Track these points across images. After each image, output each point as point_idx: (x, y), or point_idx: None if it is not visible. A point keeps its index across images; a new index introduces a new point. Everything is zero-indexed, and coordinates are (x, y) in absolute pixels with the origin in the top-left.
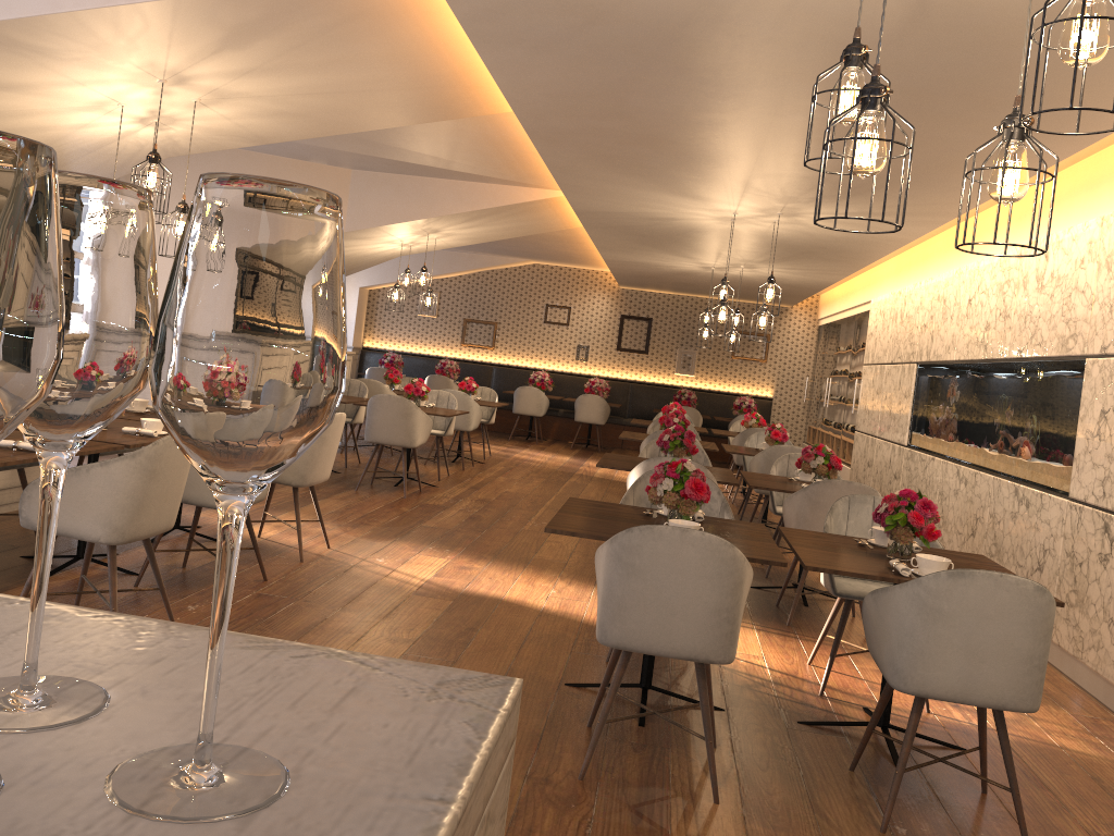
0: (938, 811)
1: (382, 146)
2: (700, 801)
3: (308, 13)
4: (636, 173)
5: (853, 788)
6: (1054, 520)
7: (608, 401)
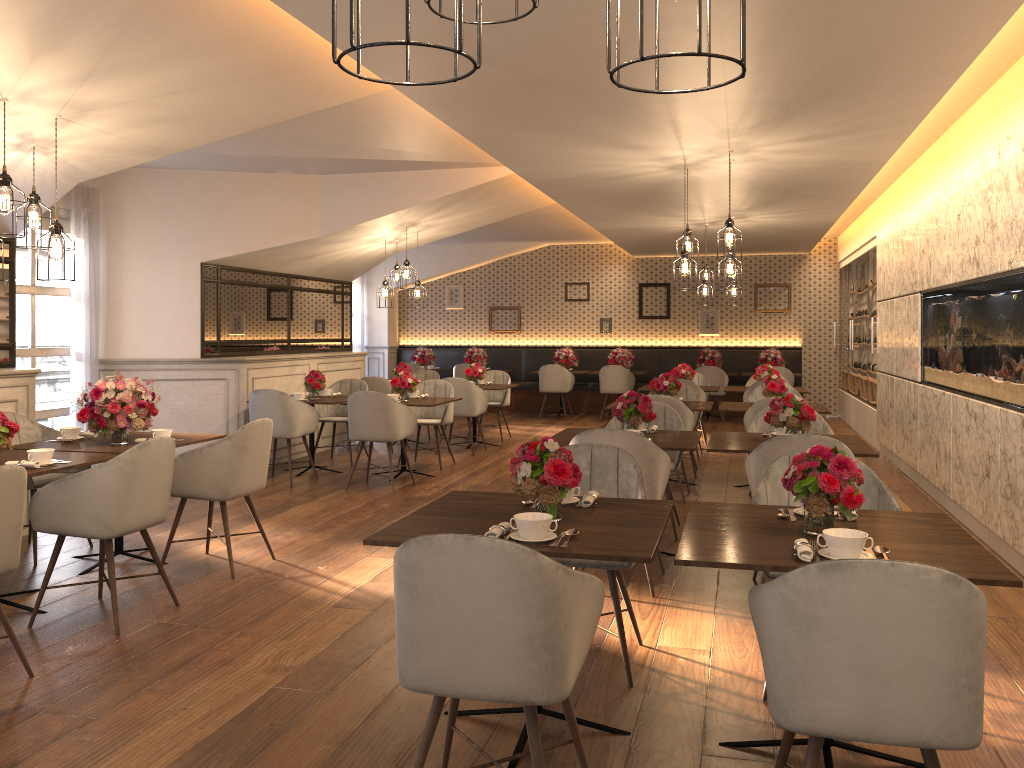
0: None
1: (326, 145)
2: None
3: None
4: (555, 129)
5: None
6: None
7: (636, 369)
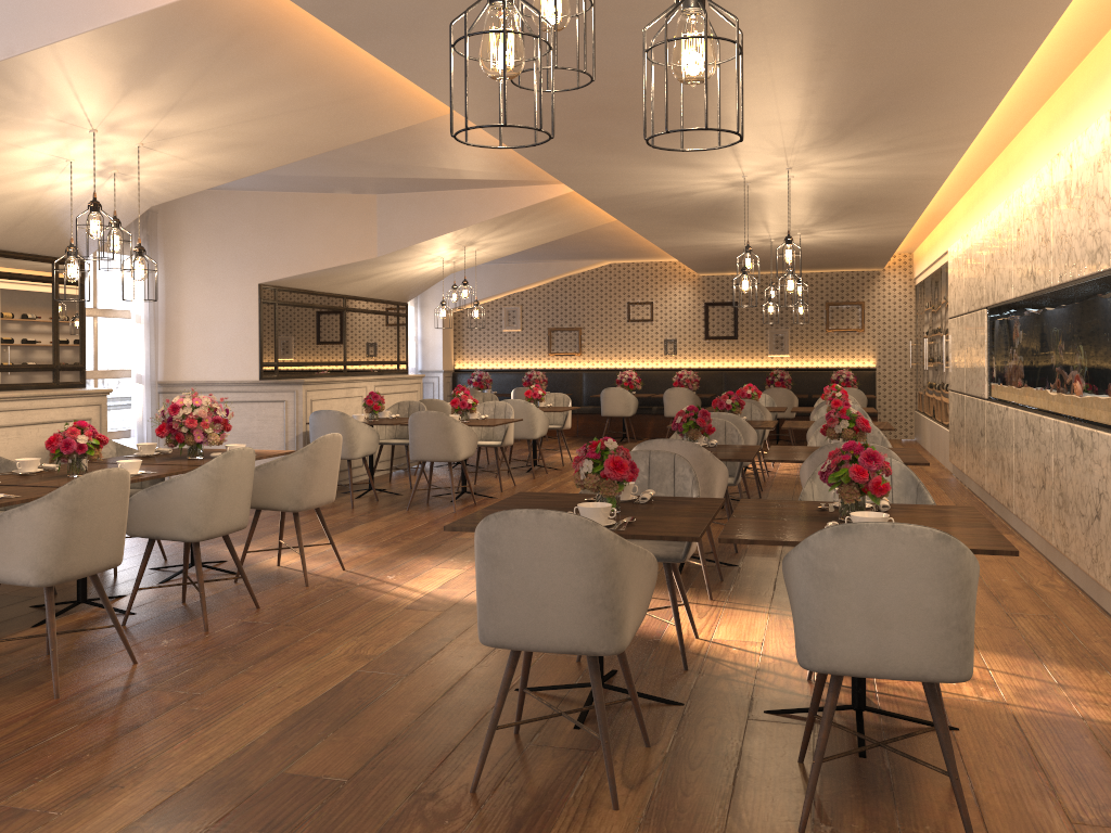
0: (884, 803)
1: (385, 165)
2: (597, 808)
3: (191, 38)
4: (614, 149)
5: (791, 783)
6: (1104, 460)
7: (702, 392)
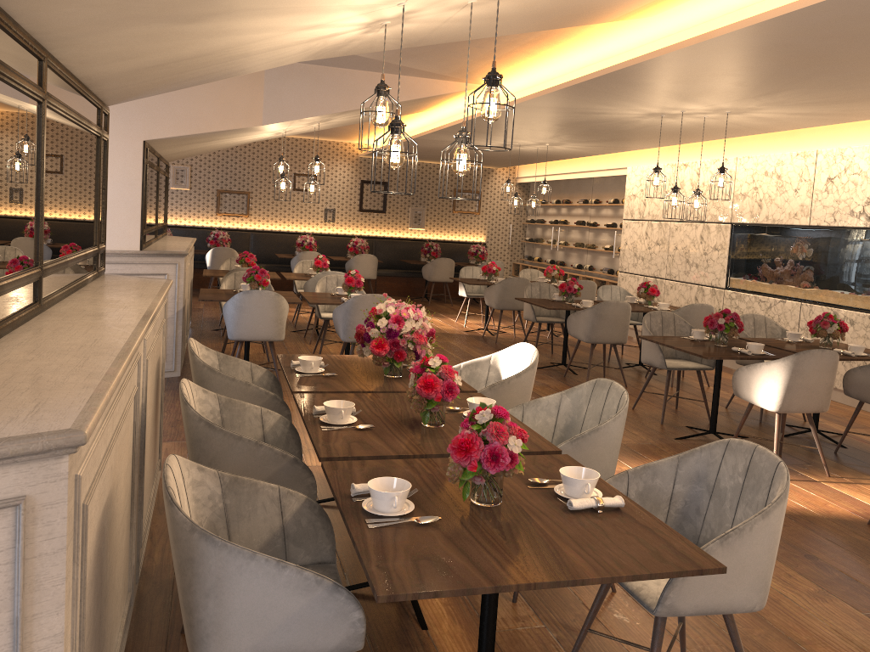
0: None
1: None
2: None
3: None
4: (692, 81)
5: None
6: None
7: None
